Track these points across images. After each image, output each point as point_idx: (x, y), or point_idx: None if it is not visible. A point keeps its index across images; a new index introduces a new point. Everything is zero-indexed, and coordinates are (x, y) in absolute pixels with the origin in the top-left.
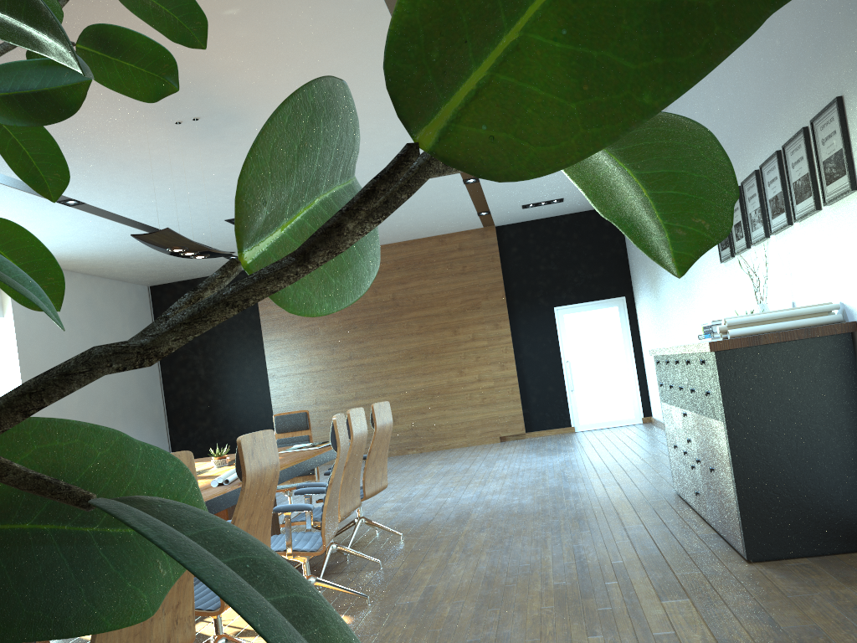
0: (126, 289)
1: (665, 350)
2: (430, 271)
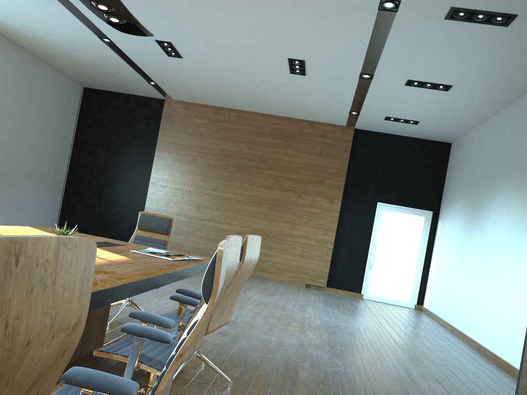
0: (64, 81)
1: None
2: (295, 145)
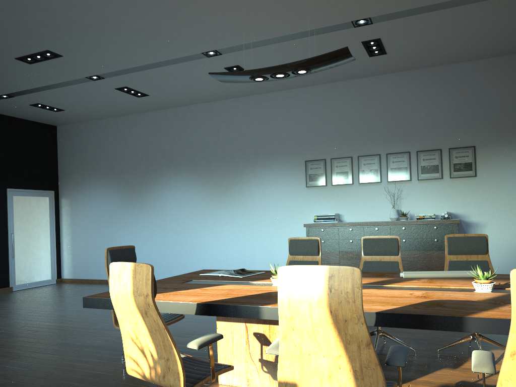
0: None
1: (357, 223)
2: None
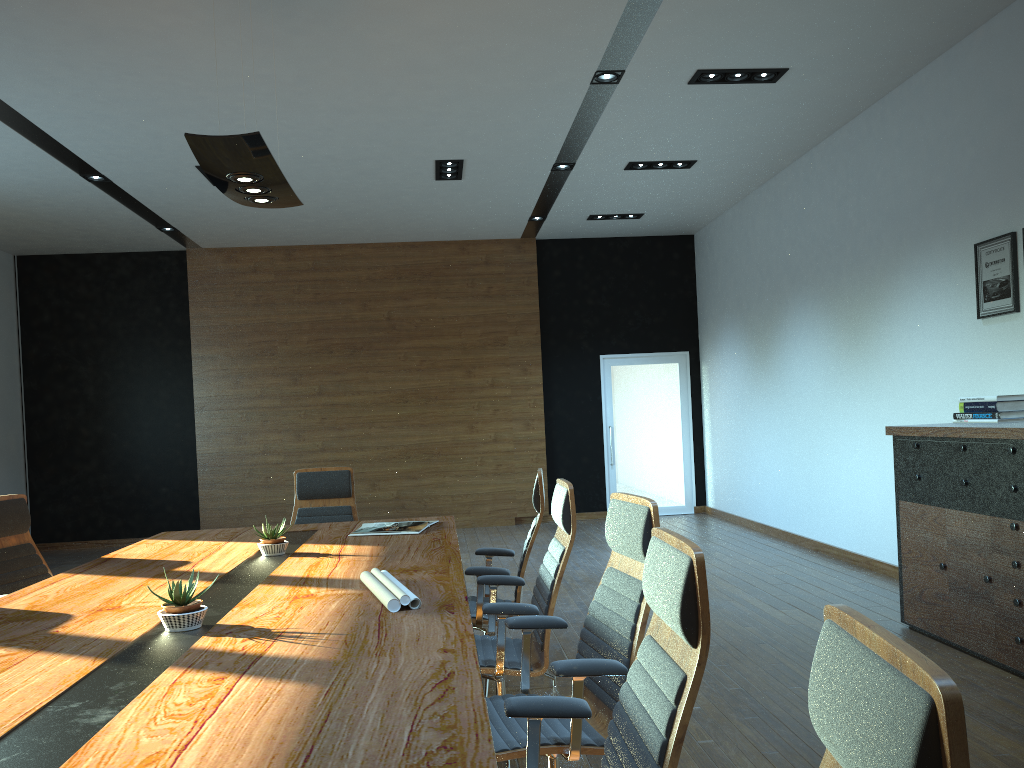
0: None
1: (971, 431)
2: (443, 288)
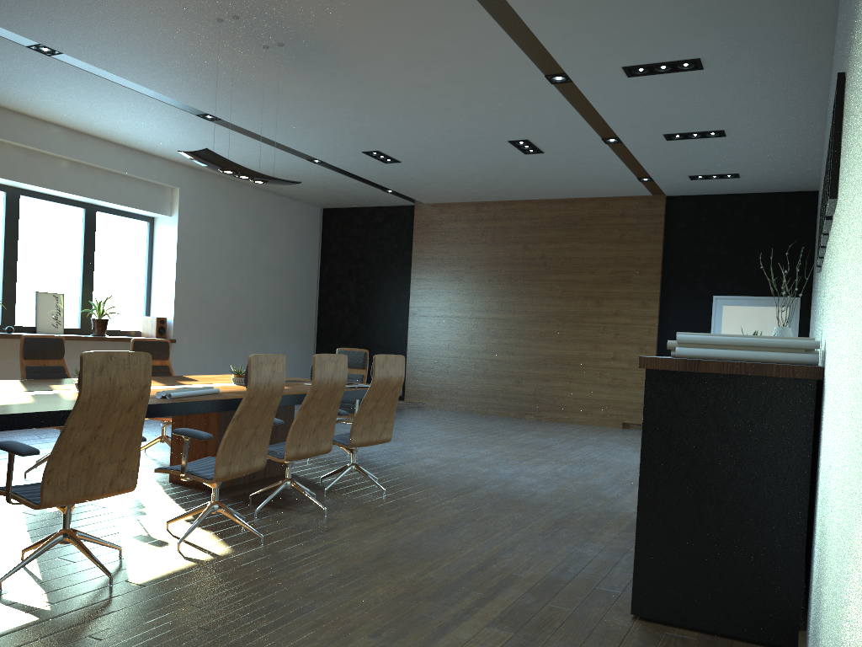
0: (298, 207)
1: None
2: (585, 234)
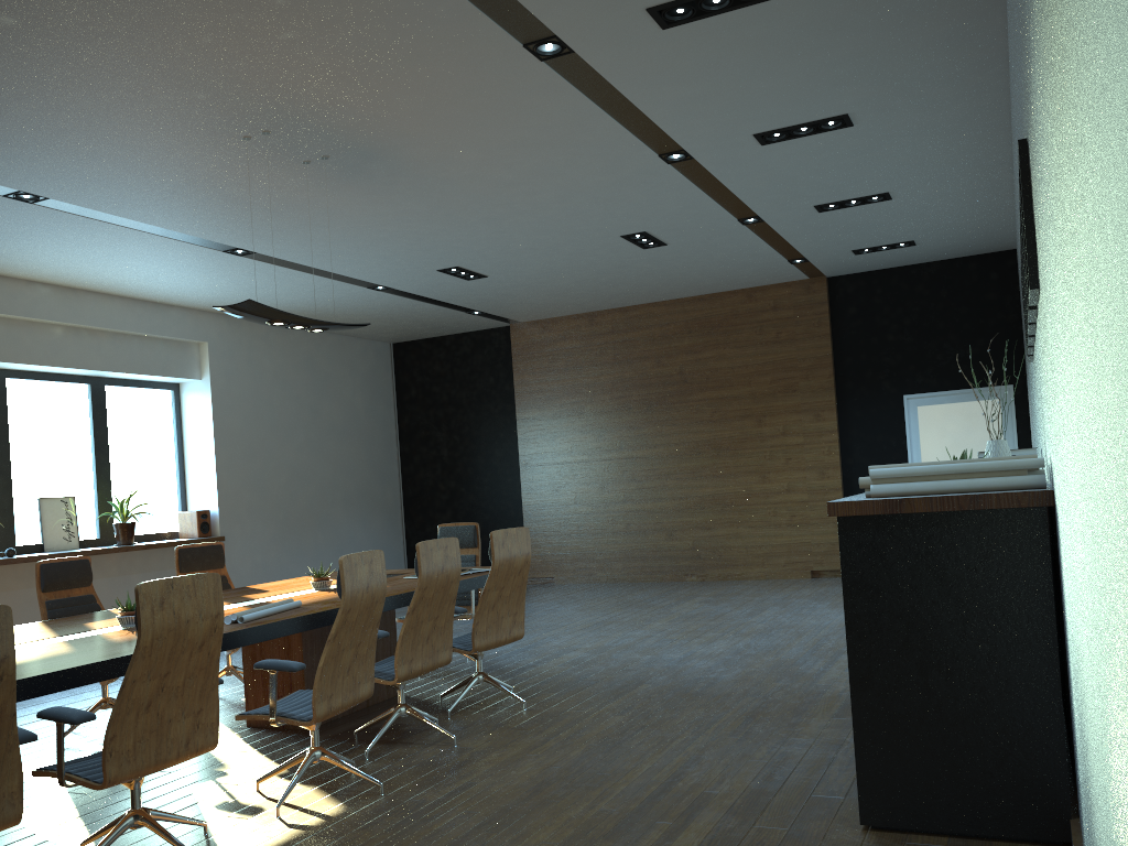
0: (361, 347)
1: None
2: (732, 337)
